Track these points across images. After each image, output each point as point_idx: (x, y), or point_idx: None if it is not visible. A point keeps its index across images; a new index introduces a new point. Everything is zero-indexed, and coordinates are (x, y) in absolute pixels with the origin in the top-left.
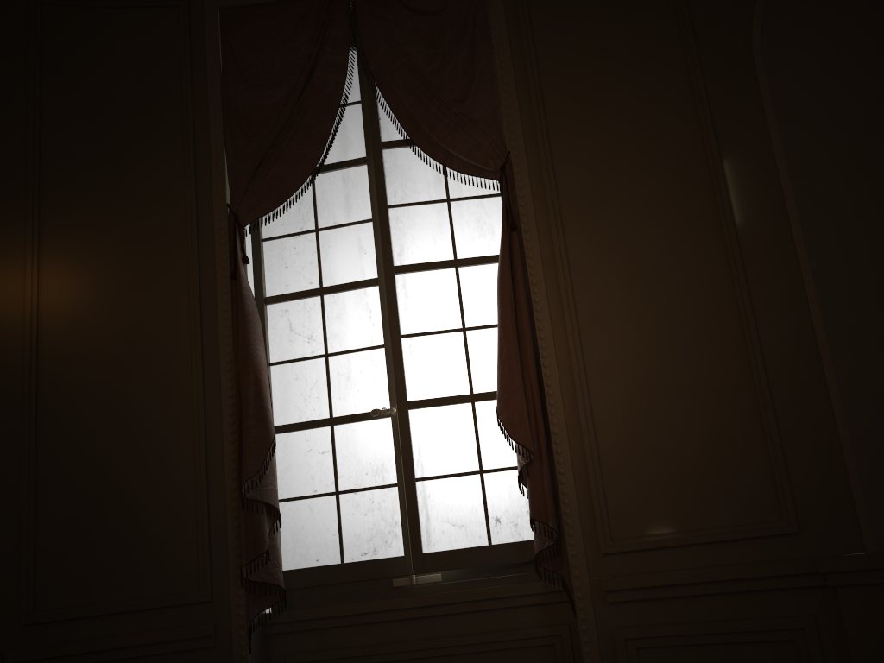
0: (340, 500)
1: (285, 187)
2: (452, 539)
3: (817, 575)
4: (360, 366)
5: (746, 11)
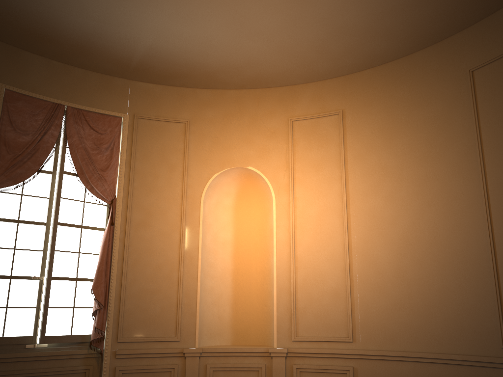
0: (7, 310)
1: (19, 177)
2: (57, 331)
3: (182, 353)
4: (29, 256)
5: (202, 187)
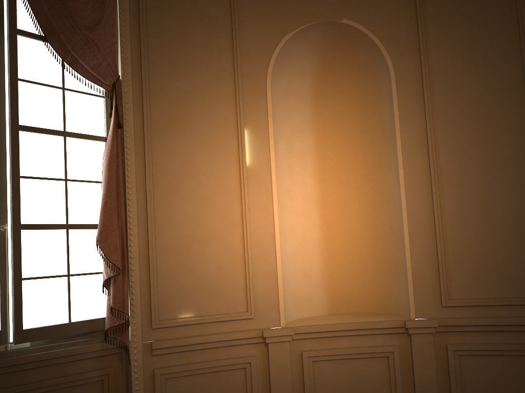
0: None
1: None
2: (45, 319)
3: (260, 337)
4: None
5: (266, 58)
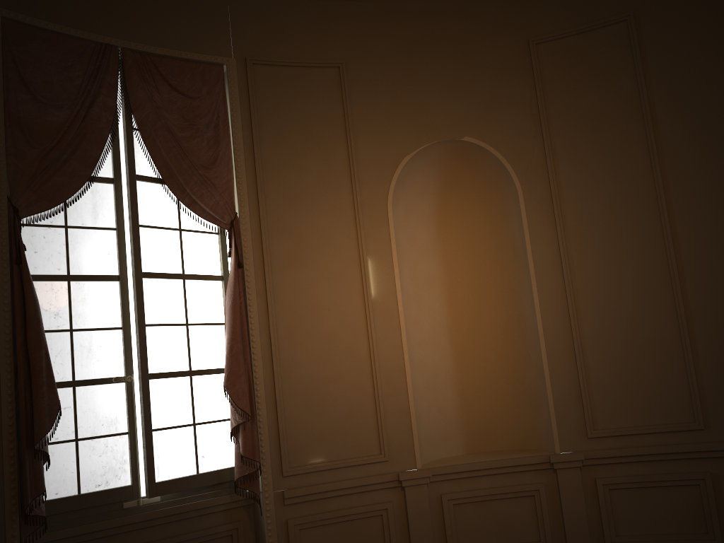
0: (79, 445)
1: (59, 193)
2: (174, 471)
3: (395, 481)
4: (100, 341)
5: (386, 182)
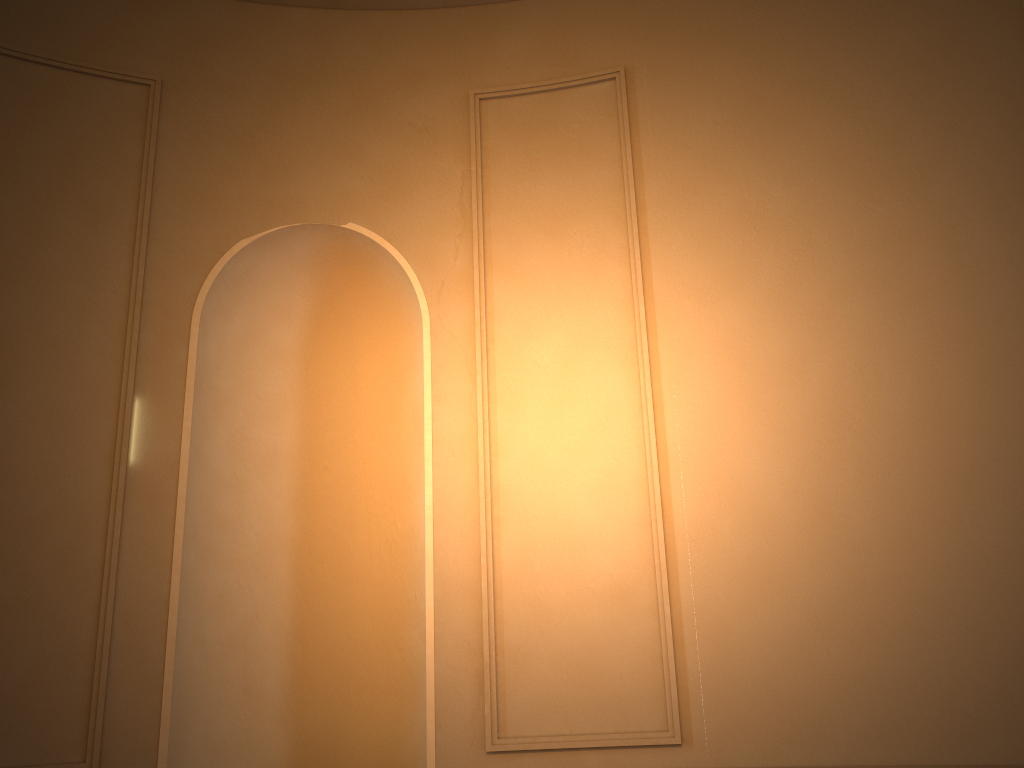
0: None
1: None
2: None
3: None
4: None
5: (198, 276)
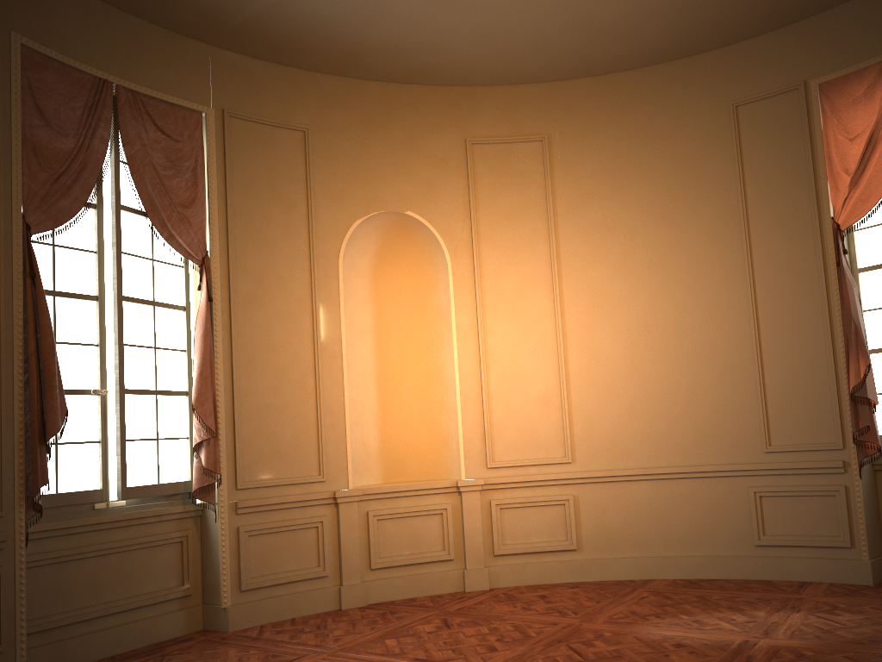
0: (58, 449)
1: (62, 215)
2: (141, 479)
3: (331, 498)
4: (79, 356)
5: (339, 241)
